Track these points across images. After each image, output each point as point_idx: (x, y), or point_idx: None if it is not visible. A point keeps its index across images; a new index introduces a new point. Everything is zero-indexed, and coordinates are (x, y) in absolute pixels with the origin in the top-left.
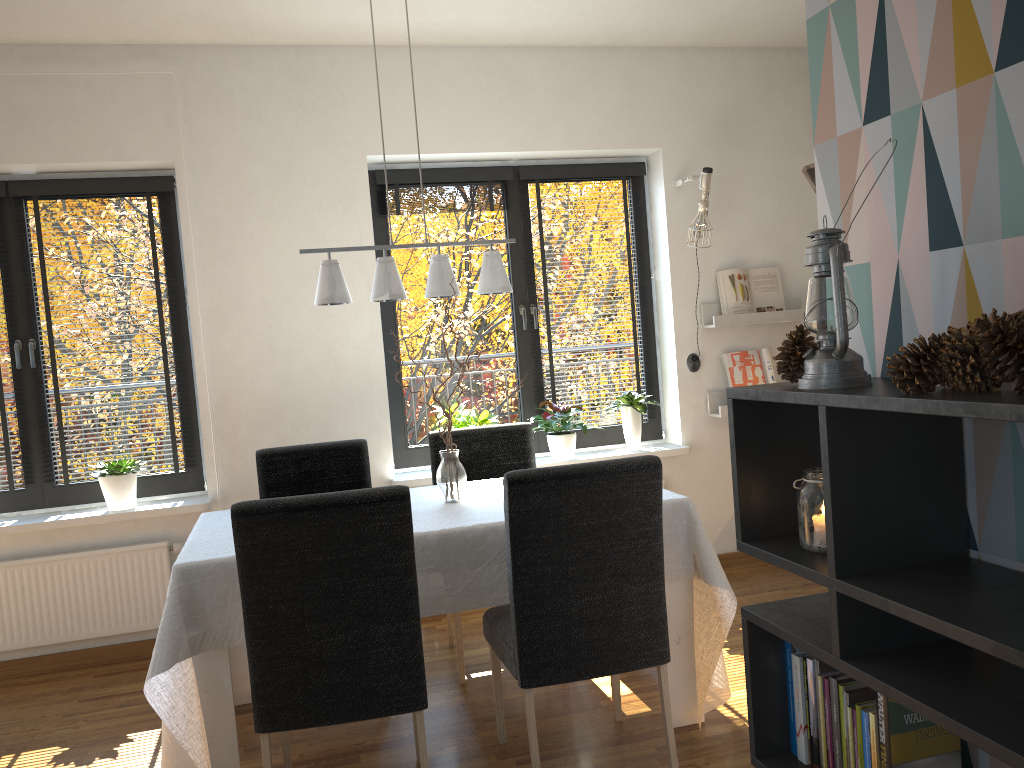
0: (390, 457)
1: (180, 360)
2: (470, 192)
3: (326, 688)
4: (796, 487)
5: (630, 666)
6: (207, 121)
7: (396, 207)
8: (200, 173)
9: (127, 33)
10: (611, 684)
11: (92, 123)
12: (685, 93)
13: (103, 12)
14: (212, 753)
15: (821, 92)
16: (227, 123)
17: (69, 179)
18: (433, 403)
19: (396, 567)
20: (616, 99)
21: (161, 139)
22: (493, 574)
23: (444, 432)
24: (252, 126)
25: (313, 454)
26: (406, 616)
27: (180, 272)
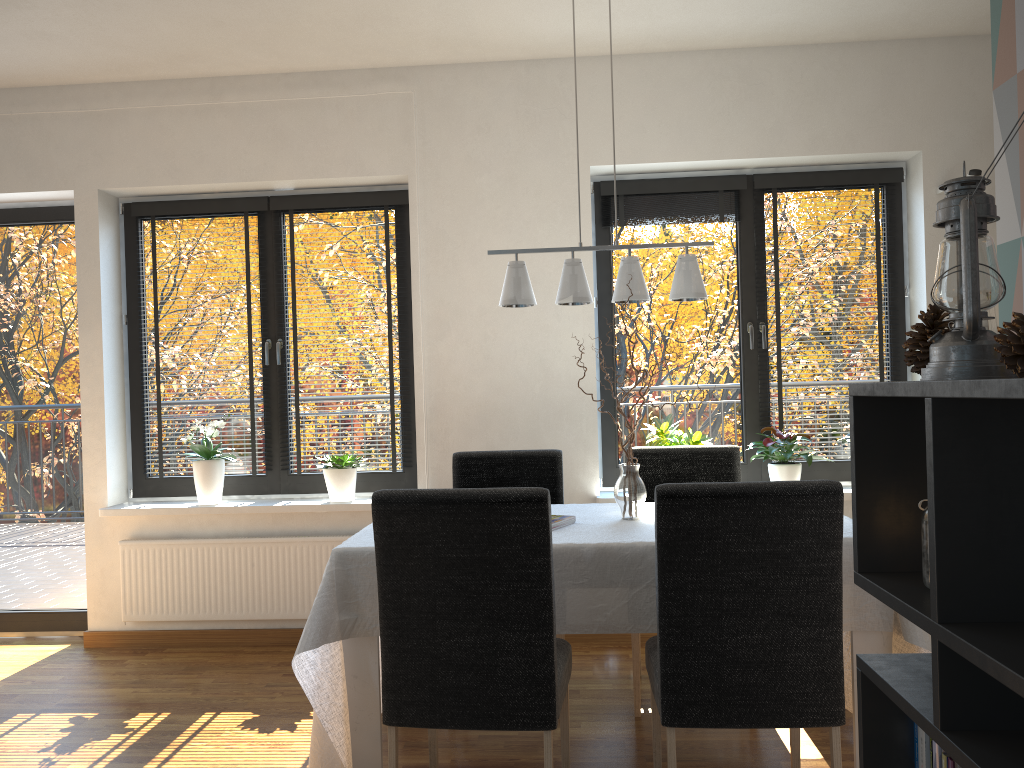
0: (596, 473)
1: (404, 364)
2: (699, 203)
3: (452, 690)
4: (923, 509)
5: (793, 722)
6: (440, 136)
7: (620, 218)
8: (430, 186)
9: (372, 57)
10: (790, 743)
11: (339, 142)
12: (955, 88)
13: (348, 37)
14: (356, 739)
15: (1002, 21)
16: (458, 138)
17: (319, 194)
18: (647, 422)
19: (530, 573)
20: (869, 98)
21: (397, 155)
22: (651, 598)
23: (643, 449)
24: (481, 140)
25: (507, 461)
26: (538, 627)
27: (409, 281)
